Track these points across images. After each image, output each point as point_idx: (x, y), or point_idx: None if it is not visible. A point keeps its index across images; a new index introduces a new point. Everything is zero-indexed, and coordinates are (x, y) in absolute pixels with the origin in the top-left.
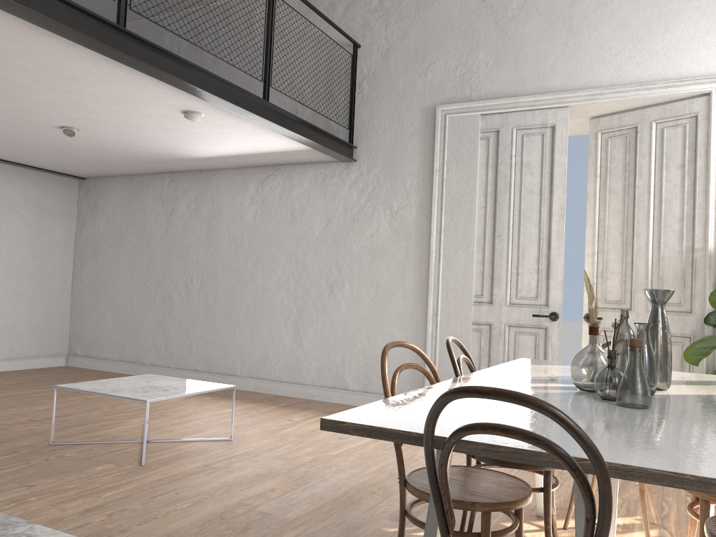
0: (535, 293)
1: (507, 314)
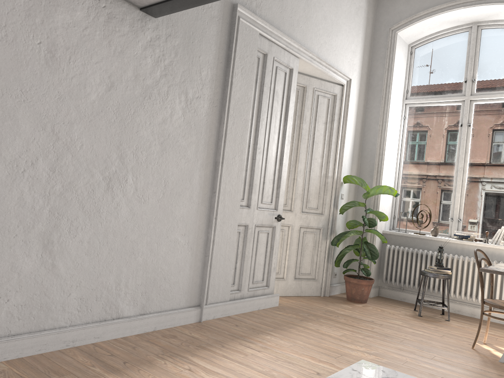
0: (270, 199)
1: (257, 216)
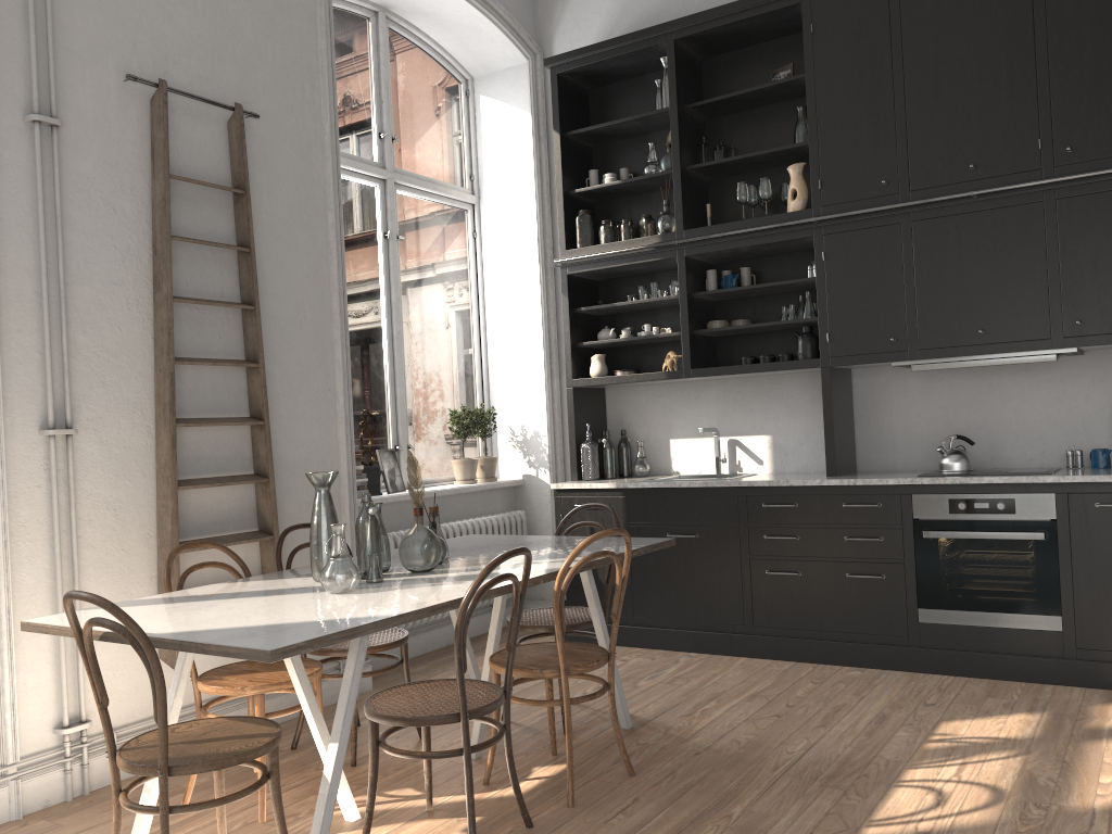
0: None
1: None
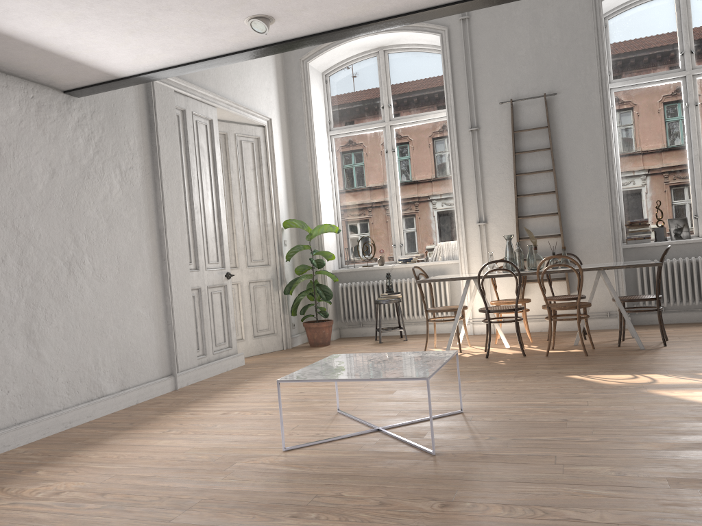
0: (216, 258)
1: (207, 277)
